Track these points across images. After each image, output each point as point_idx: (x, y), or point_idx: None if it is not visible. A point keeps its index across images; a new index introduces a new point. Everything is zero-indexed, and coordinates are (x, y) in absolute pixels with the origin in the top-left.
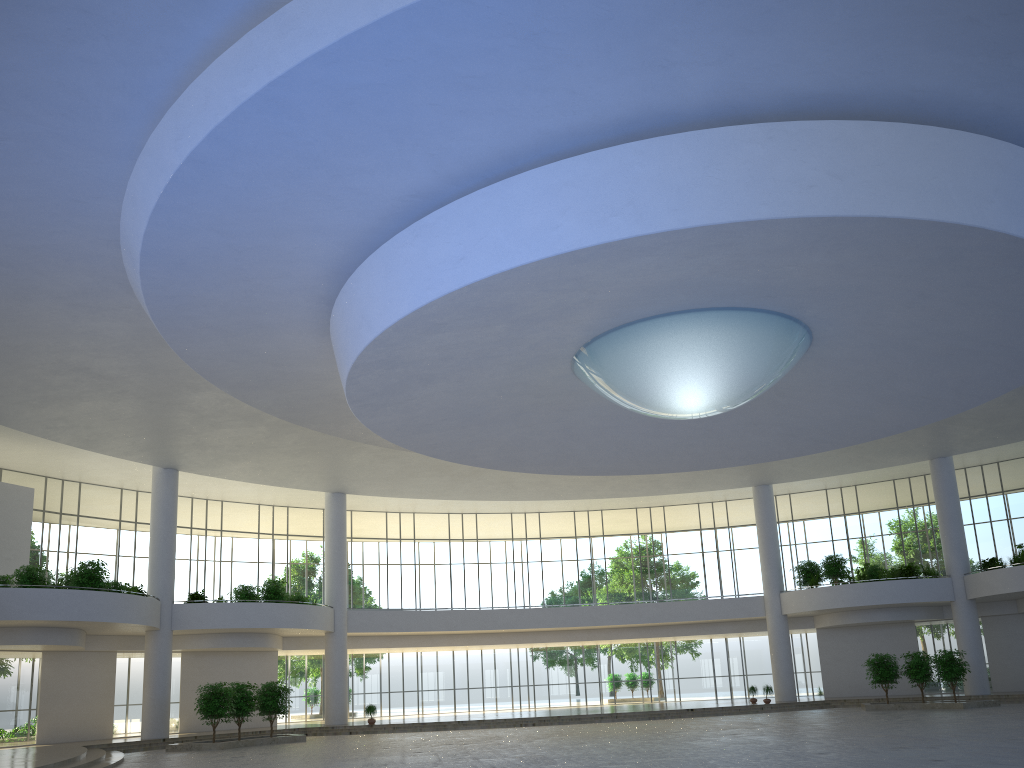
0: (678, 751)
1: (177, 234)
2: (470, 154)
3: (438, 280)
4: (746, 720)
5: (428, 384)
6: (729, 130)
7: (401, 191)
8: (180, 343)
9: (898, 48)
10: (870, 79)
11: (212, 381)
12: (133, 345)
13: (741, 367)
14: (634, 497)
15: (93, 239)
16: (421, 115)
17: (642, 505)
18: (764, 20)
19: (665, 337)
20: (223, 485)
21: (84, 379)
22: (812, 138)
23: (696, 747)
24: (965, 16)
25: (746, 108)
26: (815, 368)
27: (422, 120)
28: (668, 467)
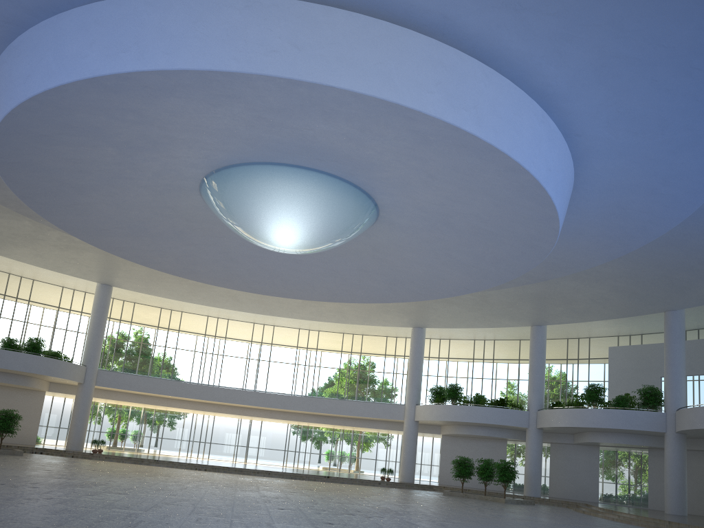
0: (204, 494)
1: None
2: None
3: (16, 92)
4: (345, 488)
5: (83, 193)
6: None
7: None
8: None
9: None
10: None
11: None
12: None
13: (310, 215)
14: (338, 324)
15: None
16: None
17: (347, 331)
18: None
19: (250, 182)
20: (27, 267)
21: None
22: (281, 12)
23: (228, 494)
24: None
25: None
26: (391, 231)
27: None
28: (313, 296)
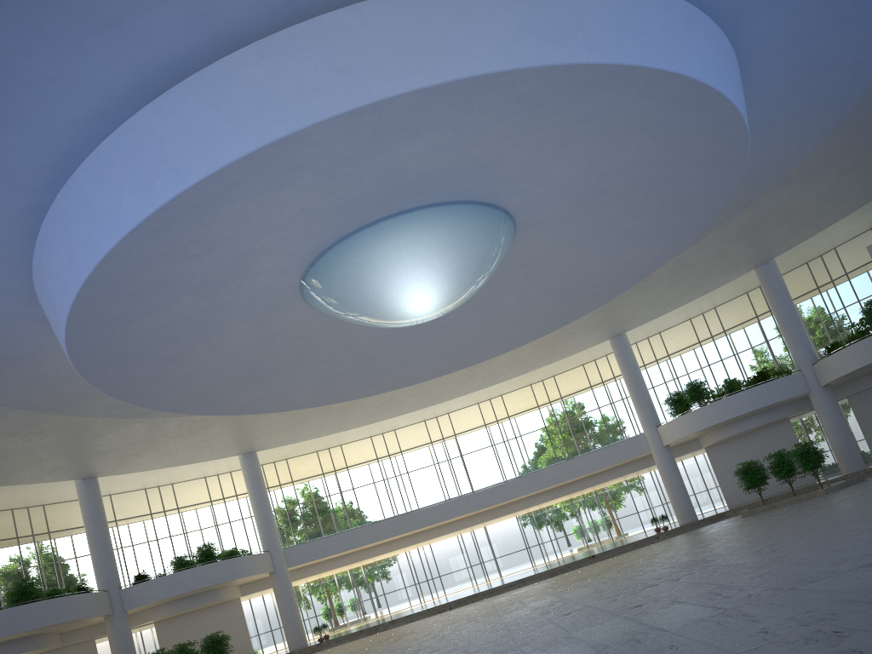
0: (468, 635)
1: None
2: (29, 164)
3: (67, 285)
4: (621, 560)
5: (182, 362)
6: (225, 61)
7: (7, 215)
8: None
9: None
10: None
11: (31, 410)
12: None
13: (438, 262)
14: (520, 377)
15: None
16: None
17: (534, 381)
18: None
19: (353, 258)
20: (160, 473)
21: None
22: (304, 41)
23: (495, 624)
24: None
25: (239, 33)
26: (539, 235)
27: None
28: (480, 356)
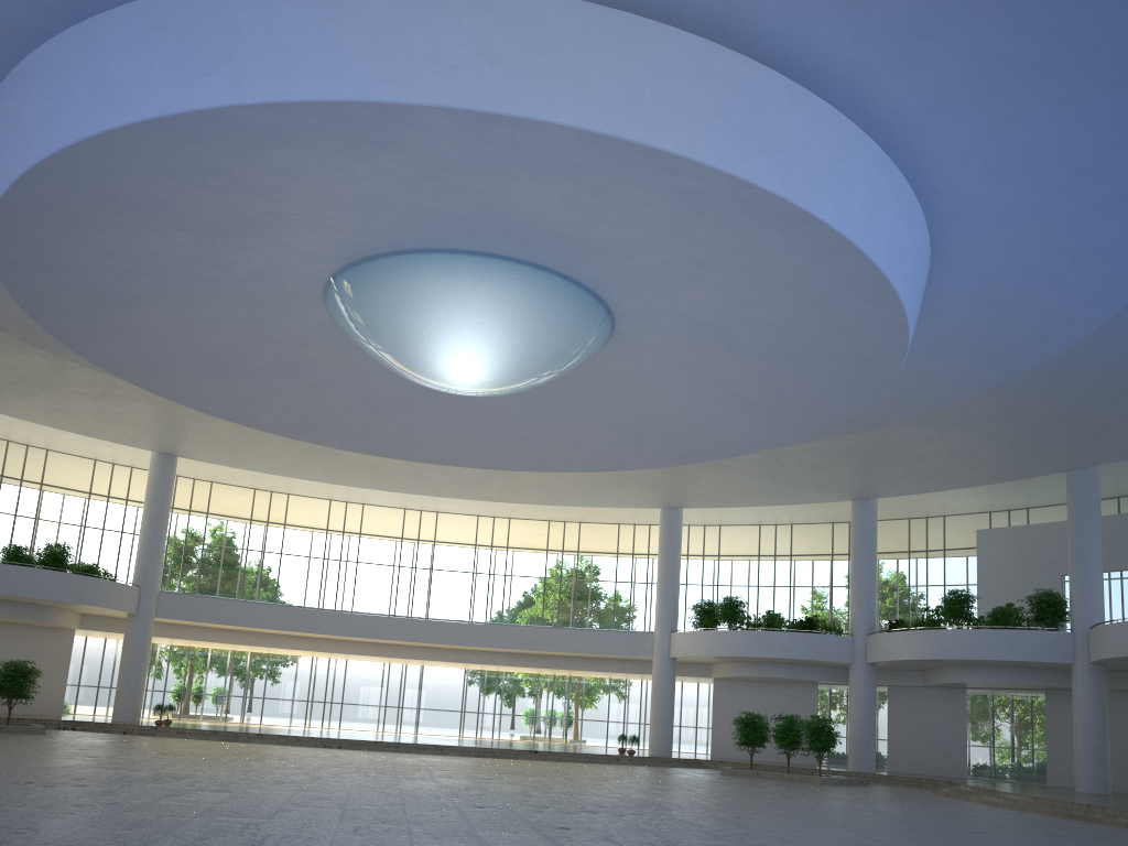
0: (350, 787)
1: None
2: None
3: (29, 146)
4: (566, 769)
5: (135, 308)
6: None
7: None
8: None
9: None
10: None
11: None
12: None
13: (506, 333)
14: (541, 507)
15: None
16: None
17: (555, 518)
18: None
19: (407, 281)
20: (38, 429)
21: None
22: (463, 3)
23: (388, 786)
24: None
25: None
26: (634, 355)
27: None
28: (505, 463)
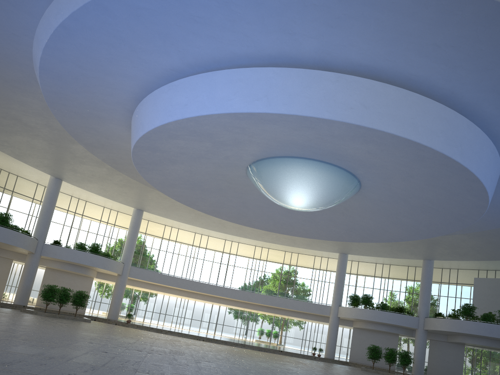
0: (246, 364)
1: (57, 61)
2: (198, 55)
3: (174, 113)
4: (301, 361)
5: (174, 164)
6: (319, 72)
7: (165, 66)
8: (60, 116)
9: (402, 51)
10: (389, 63)
11: (76, 139)
12: (42, 113)
13: (322, 190)
14: (284, 245)
15: (23, 56)
16: (173, 30)
17: (288, 250)
18: (337, 22)
19: (288, 167)
20: (86, 193)
21: (18, 124)
22: (357, 85)
23: (257, 364)
24: (433, 43)
25: (330, 64)
26: (362, 200)
27: (174, 32)
28: (291, 233)
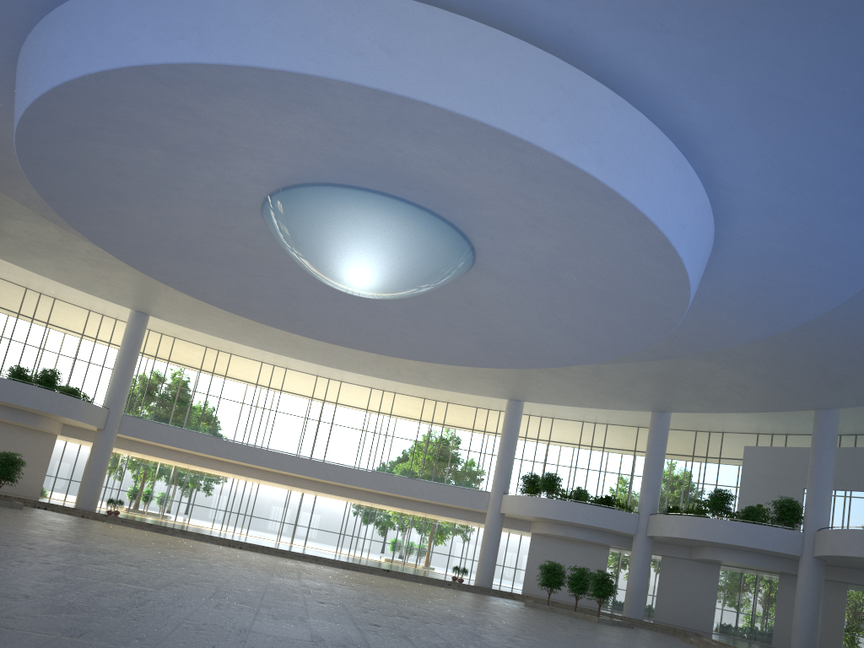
0: (232, 576)
1: None
2: None
3: (49, 74)
4: (406, 586)
5: (121, 201)
6: None
7: None
8: None
9: None
10: None
11: None
12: None
13: (391, 253)
14: (419, 387)
15: None
16: None
17: (429, 397)
18: None
19: (322, 206)
20: (49, 282)
21: None
22: (373, 8)
23: (261, 579)
24: None
25: None
26: (489, 281)
27: None
28: (389, 350)
